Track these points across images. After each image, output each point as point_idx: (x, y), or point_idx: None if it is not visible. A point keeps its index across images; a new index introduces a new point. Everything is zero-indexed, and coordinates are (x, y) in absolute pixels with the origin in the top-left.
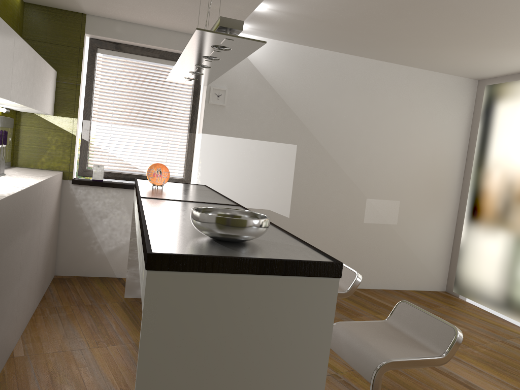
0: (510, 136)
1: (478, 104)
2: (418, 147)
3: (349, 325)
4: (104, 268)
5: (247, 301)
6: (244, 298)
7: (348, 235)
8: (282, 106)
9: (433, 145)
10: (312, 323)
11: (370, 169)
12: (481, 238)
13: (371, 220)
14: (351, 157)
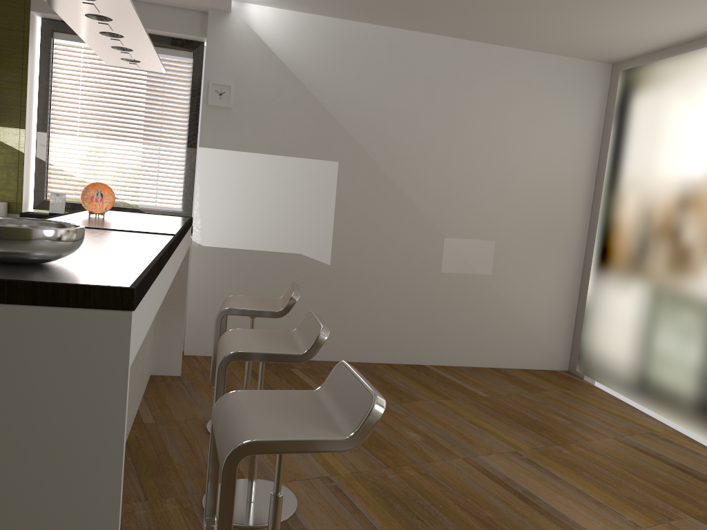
0: (649, 142)
1: (612, 100)
2: (521, 163)
3: (247, 395)
4: None
5: None
6: None
7: (419, 290)
8: (314, 107)
9: (544, 160)
10: (90, 378)
11: (449, 196)
12: (611, 293)
13: (453, 268)
14: (420, 179)
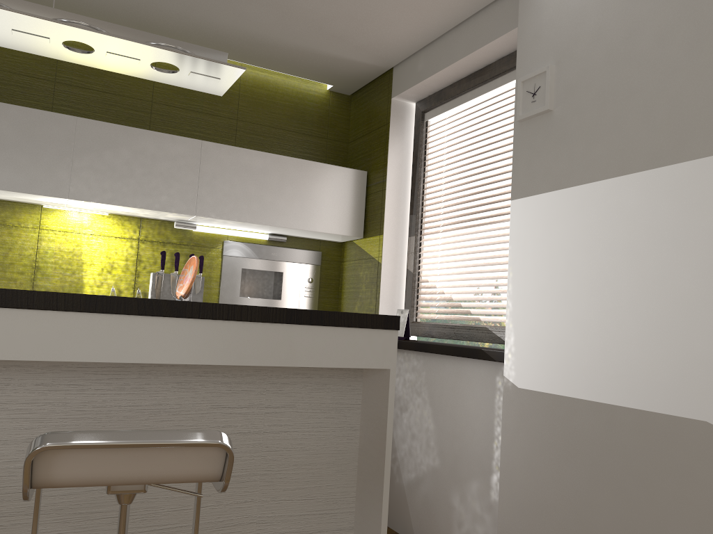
0: None
1: None
2: None
3: None
4: (403, 518)
5: None
6: None
7: None
8: None
9: None
10: None
11: None
12: None
13: None
14: None
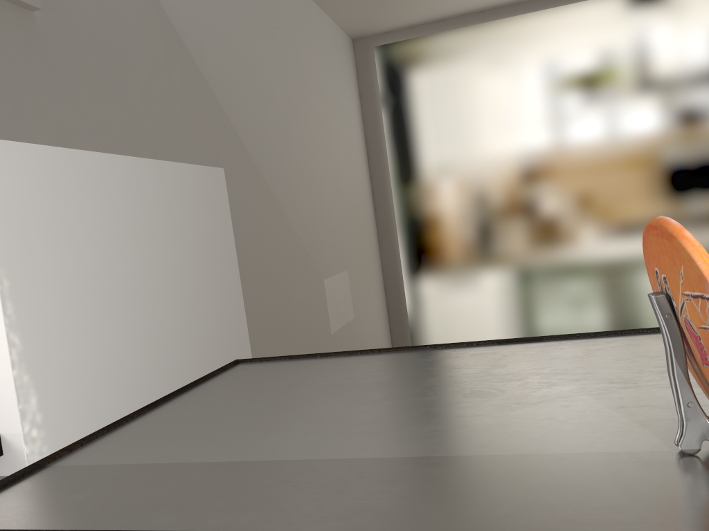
0: (455, 121)
1: (366, 81)
2: (340, 159)
3: None
4: None
5: None
6: None
7: None
8: (174, 44)
9: (348, 154)
10: None
11: (315, 214)
12: (449, 295)
13: (336, 323)
14: (293, 191)
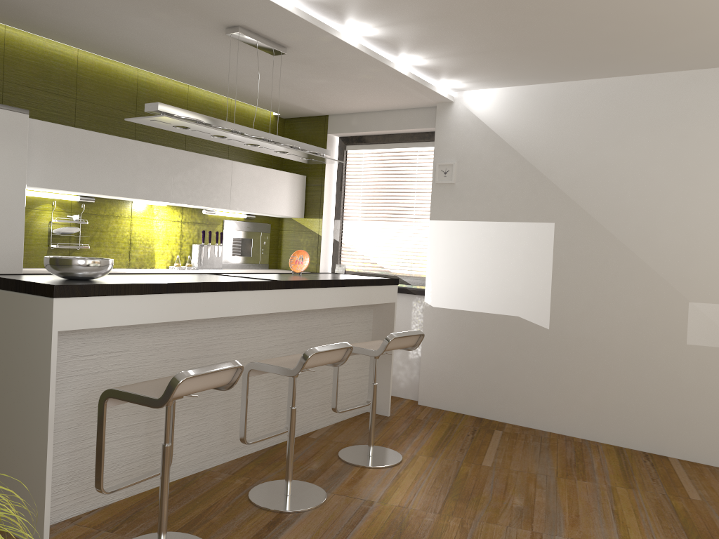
0: None
1: None
2: None
3: None
4: None
5: (11, 312)
6: (10, 309)
7: (656, 364)
8: (528, 171)
9: None
10: (41, 334)
11: (692, 252)
12: None
13: (704, 340)
14: (651, 234)
